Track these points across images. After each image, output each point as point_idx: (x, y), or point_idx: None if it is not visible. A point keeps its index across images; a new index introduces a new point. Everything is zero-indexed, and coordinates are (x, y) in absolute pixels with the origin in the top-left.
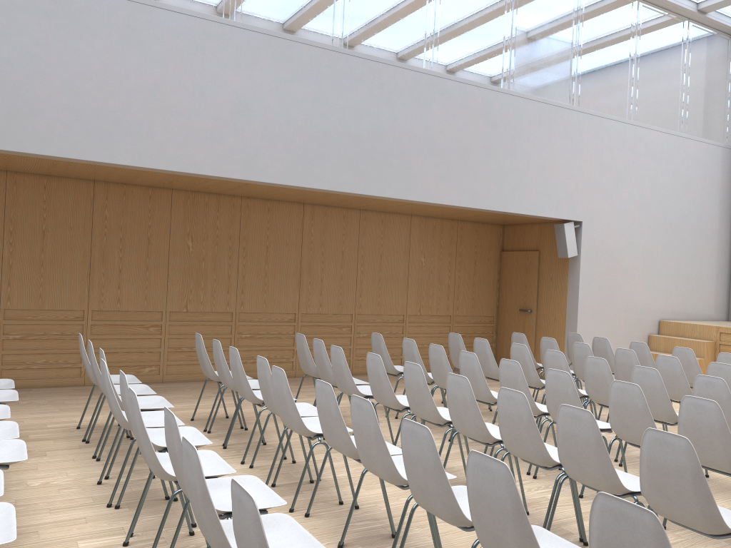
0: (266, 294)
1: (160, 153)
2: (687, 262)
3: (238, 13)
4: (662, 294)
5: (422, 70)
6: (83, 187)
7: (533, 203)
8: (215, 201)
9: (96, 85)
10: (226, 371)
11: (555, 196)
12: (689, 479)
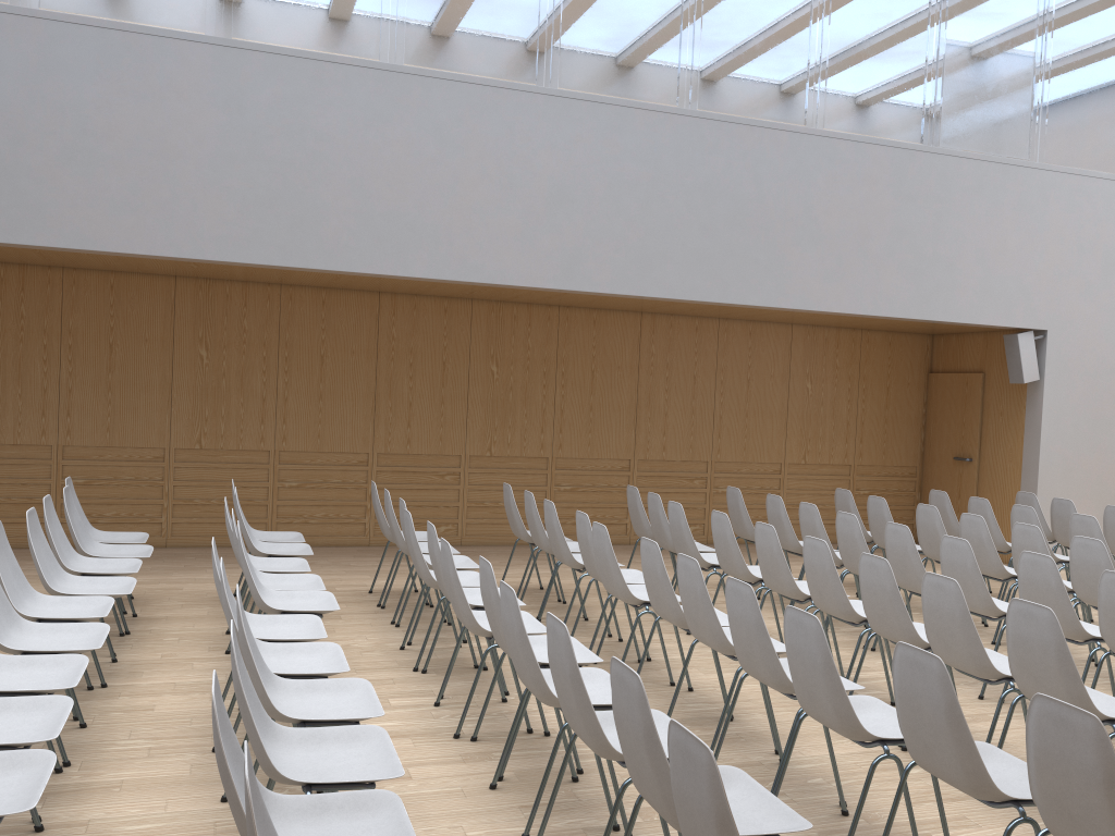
0: (591, 434)
1: (460, 261)
2: None
3: (555, 75)
4: None
5: (802, 130)
6: (367, 300)
7: (968, 305)
8: (526, 313)
9: (387, 183)
10: (540, 529)
11: (1004, 295)
12: (1053, 655)
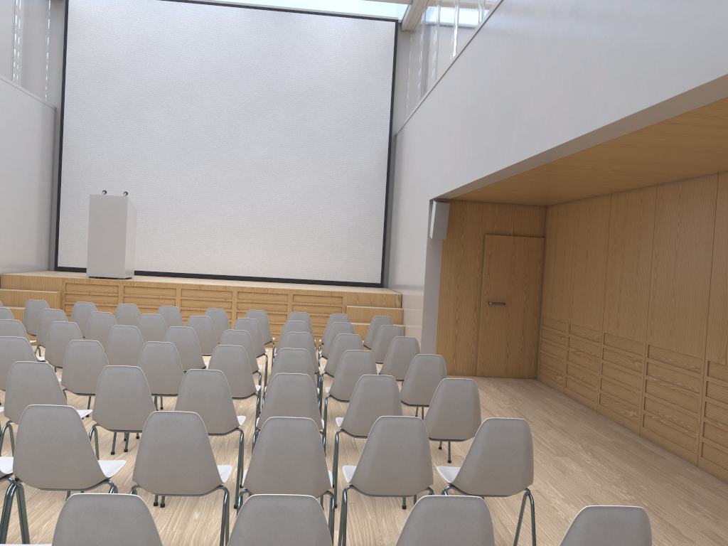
0: None
1: None
2: (22, 215)
3: None
4: (3, 247)
5: None
6: None
7: None
8: None
9: None
10: None
11: None
12: (307, 402)
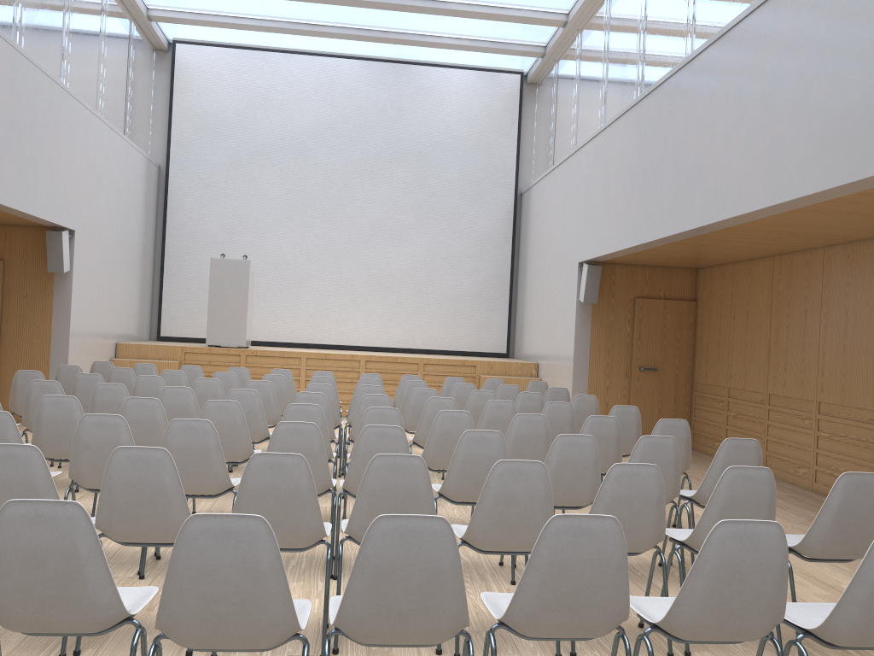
0: None
1: None
2: (133, 280)
3: None
4: (118, 314)
5: None
6: None
7: (44, 203)
8: None
9: None
10: None
11: (59, 198)
12: (543, 439)
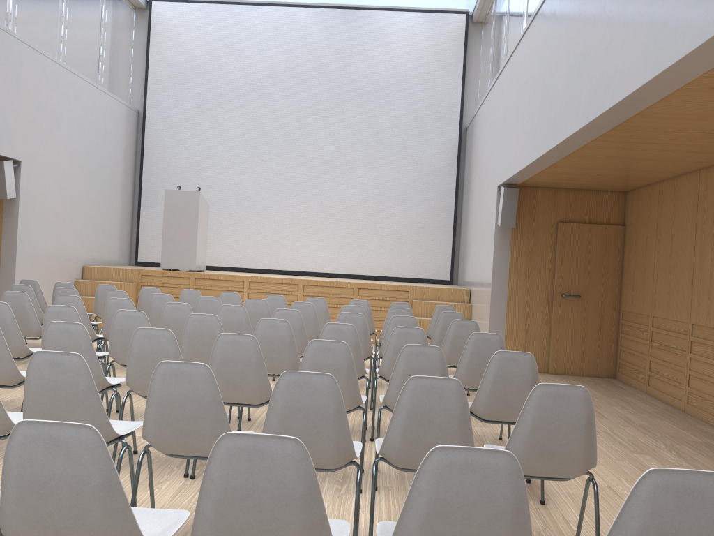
0: None
1: None
2: (104, 211)
3: None
4: (85, 240)
5: None
6: None
7: None
8: None
9: None
10: None
11: None
12: (345, 372)
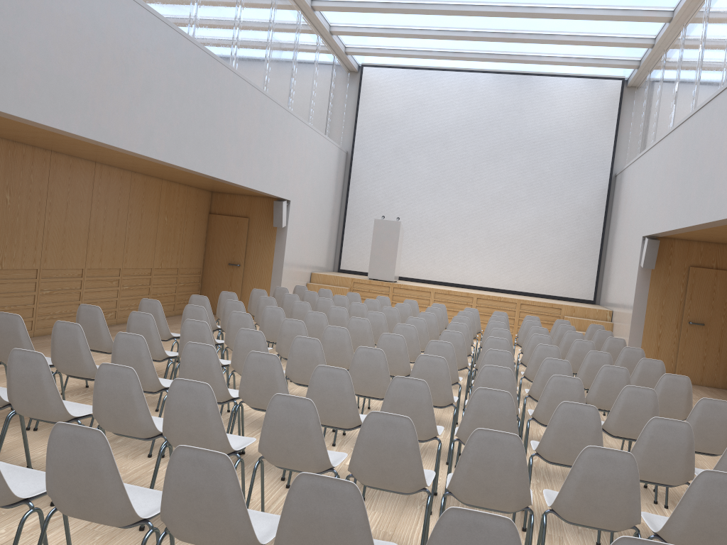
0: (64, 250)
1: (97, 125)
2: (324, 231)
3: None
4: (313, 254)
5: (237, 73)
6: None
7: (273, 185)
8: (31, 154)
9: (62, 50)
10: None
11: (282, 181)
12: None
